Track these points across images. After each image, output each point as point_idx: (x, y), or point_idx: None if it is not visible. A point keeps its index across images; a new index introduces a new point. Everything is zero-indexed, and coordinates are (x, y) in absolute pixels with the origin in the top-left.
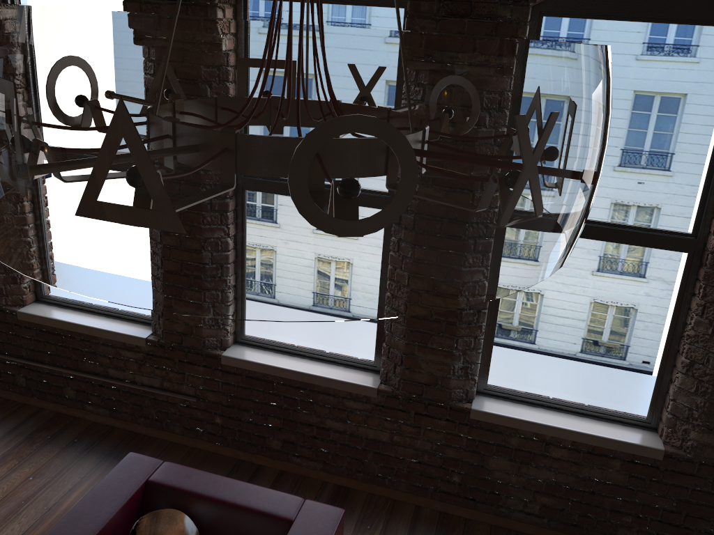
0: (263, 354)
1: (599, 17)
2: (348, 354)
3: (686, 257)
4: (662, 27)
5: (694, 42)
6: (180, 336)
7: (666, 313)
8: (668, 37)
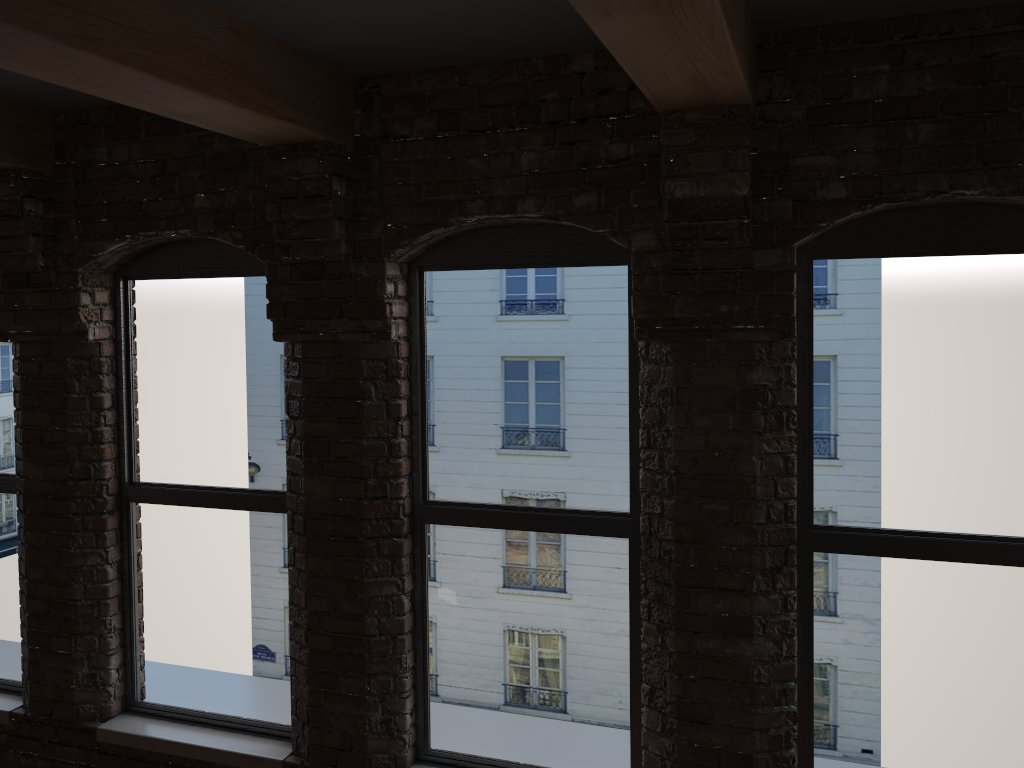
0: (153, 724)
1: (481, 267)
2: (260, 717)
3: (628, 544)
4: (546, 272)
5: (582, 285)
6: (50, 704)
7: (622, 623)
8: (555, 282)
